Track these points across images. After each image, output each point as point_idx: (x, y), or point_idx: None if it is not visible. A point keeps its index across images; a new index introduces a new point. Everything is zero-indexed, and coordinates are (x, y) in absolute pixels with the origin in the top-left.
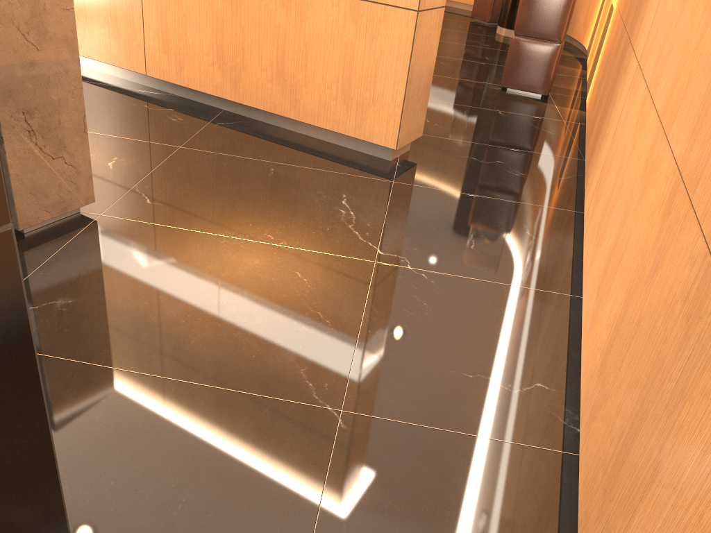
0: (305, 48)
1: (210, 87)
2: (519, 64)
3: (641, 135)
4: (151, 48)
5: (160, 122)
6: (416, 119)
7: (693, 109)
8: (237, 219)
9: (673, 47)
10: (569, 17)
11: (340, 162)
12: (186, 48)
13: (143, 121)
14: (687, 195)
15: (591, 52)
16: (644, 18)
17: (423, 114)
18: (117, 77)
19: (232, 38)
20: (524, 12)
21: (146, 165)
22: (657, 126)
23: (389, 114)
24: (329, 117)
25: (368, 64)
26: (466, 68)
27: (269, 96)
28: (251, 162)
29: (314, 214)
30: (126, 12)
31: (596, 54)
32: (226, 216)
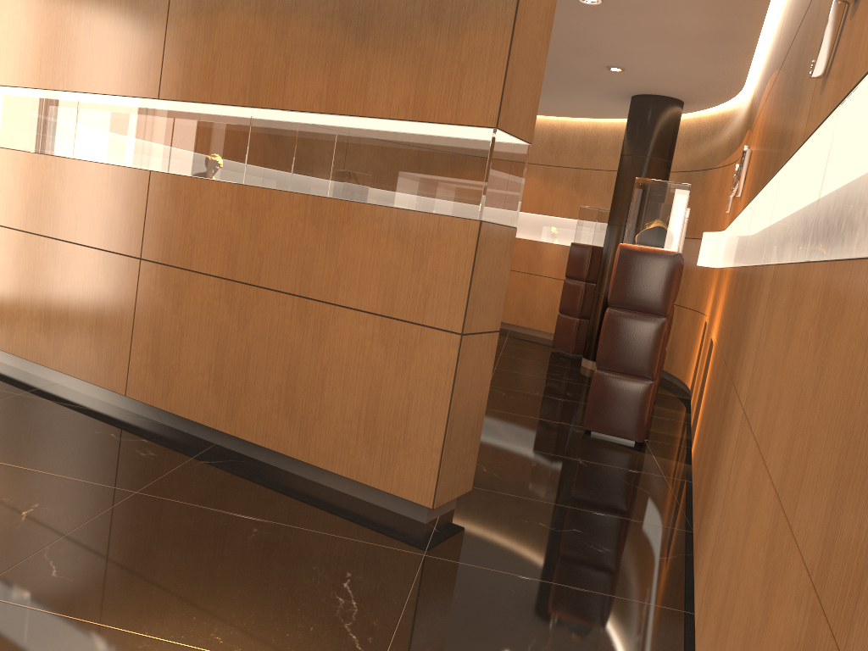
0: (323, 372)
1: (200, 414)
2: (604, 402)
3: (755, 514)
4: (136, 364)
5: (123, 456)
6: (463, 468)
7: (823, 489)
8: (178, 607)
9: (783, 393)
10: (661, 350)
11: (354, 523)
12: (178, 365)
13: (100, 454)
14: (836, 645)
15: (694, 392)
16: (745, 354)
17: (473, 462)
18: (91, 396)
19: (235, 356)
20: (607, 342)
21: (76, 517)
22: (776, 505)
23: (425, 460)
24: (347, 460)
25: (399, 395)
26: (542, 404)
27: (273, 429)
28: (227, 518)
29: (298, 602)
30: (115, 321)
31: (699, 395)
32: (161, 602)
